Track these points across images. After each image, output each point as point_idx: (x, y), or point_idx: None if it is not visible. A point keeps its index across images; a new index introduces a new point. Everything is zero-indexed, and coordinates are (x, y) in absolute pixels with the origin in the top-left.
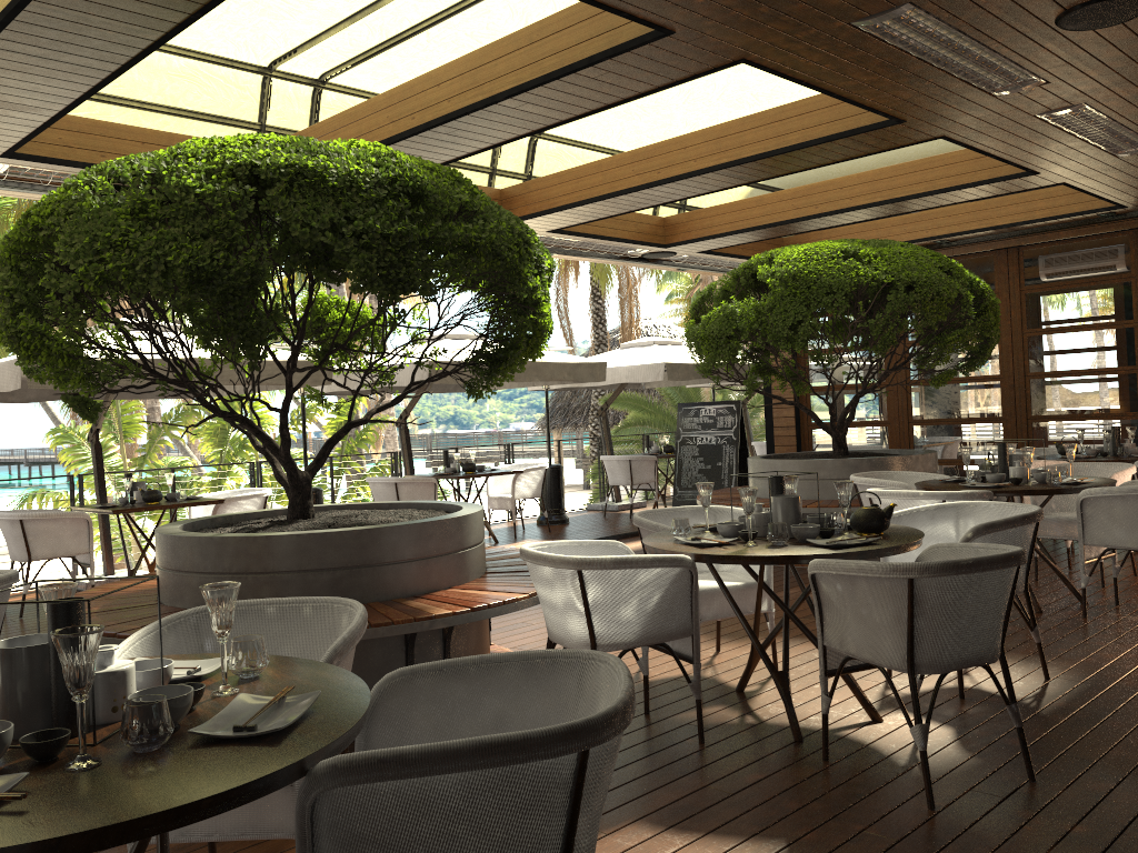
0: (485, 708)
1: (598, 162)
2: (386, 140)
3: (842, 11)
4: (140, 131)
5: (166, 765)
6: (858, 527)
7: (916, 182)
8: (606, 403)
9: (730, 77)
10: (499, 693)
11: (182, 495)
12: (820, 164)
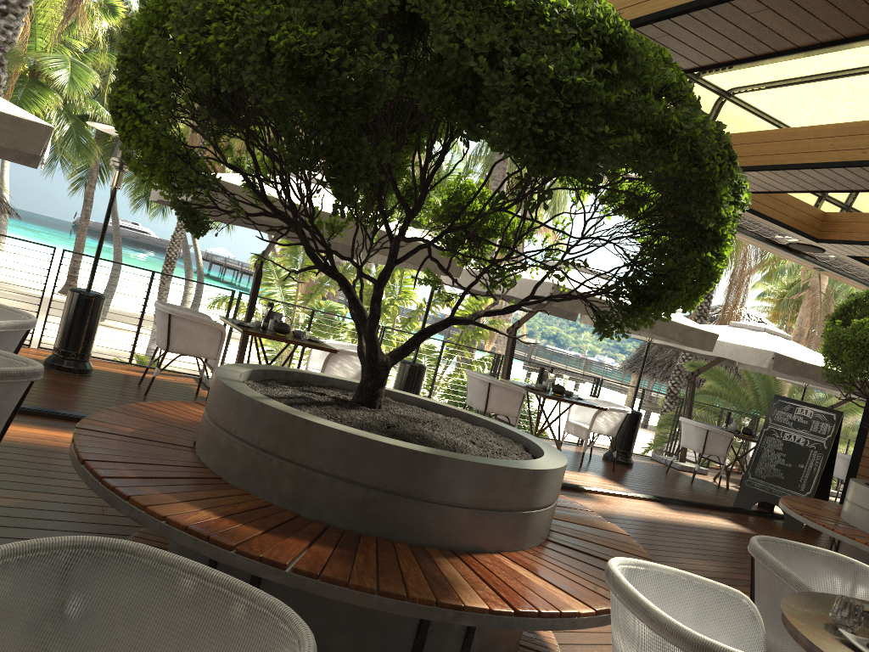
0: None
1: (791, 130)
2: None
3: None
4: None
5: None
6: None
7: None
8: (698, 370)
9: None
10: None
11: (306, 336)
12: None
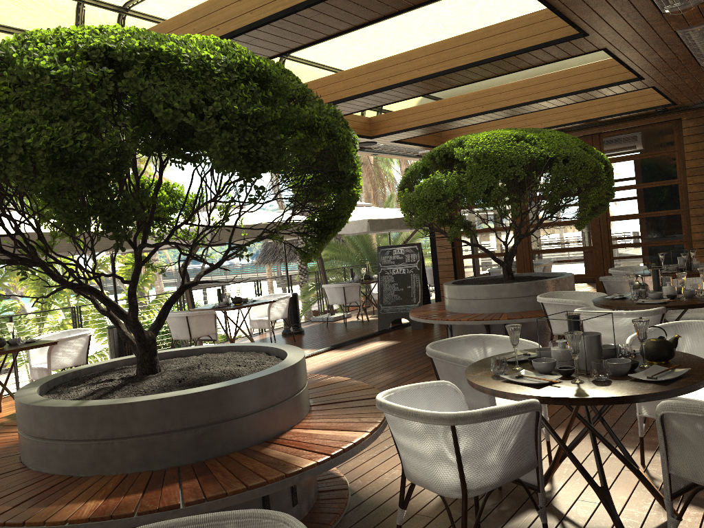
0: None
1: (340, 74)
2: None
3: None
4: None
5: None
6: (652, 357)
7: (555, 88)
8: None
9: (432, 10)
10: None
11: (22, 340)
12: (509, 72)
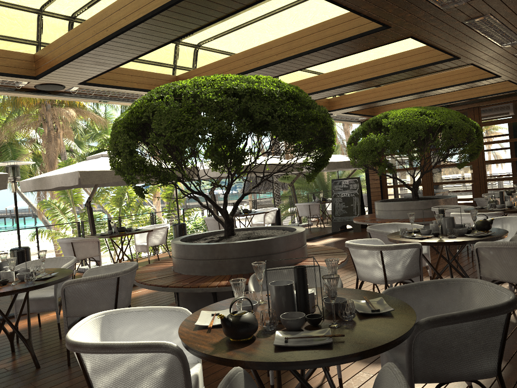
0: (422, 302)
1: (314, 77)
2: (243, 72)
3: (461, 17)
4: (130, 70)
5: (367, 324)
6: (479, 228)
7: (445, 81)
8: (293, 180)
9: None
10: (427, 296)
11: (134, 228)
12: (415, 76)
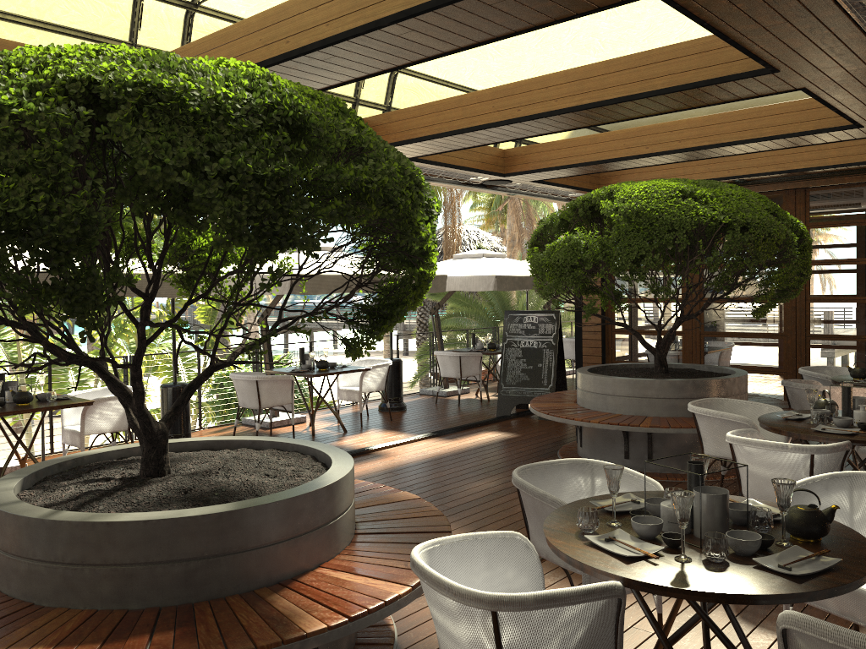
0: None
1: (459, 97)
2: (258, 64)
3: None
4: (1, 43)
5: None
6: (796, 531)
7: (743, 129)
8: (438, 304)
9: (585, 22)
10: None
11: (53, 397)
12: (675, 110)
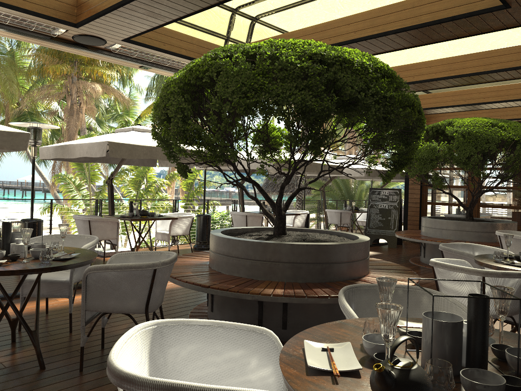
0: None
1: None
2: None
3: None
4: (180, 34)
5: None
6: None
7: (520, 93)
8: (324, 184)
9: None
10: None
11: (157, 214)
12: (497, 80)
